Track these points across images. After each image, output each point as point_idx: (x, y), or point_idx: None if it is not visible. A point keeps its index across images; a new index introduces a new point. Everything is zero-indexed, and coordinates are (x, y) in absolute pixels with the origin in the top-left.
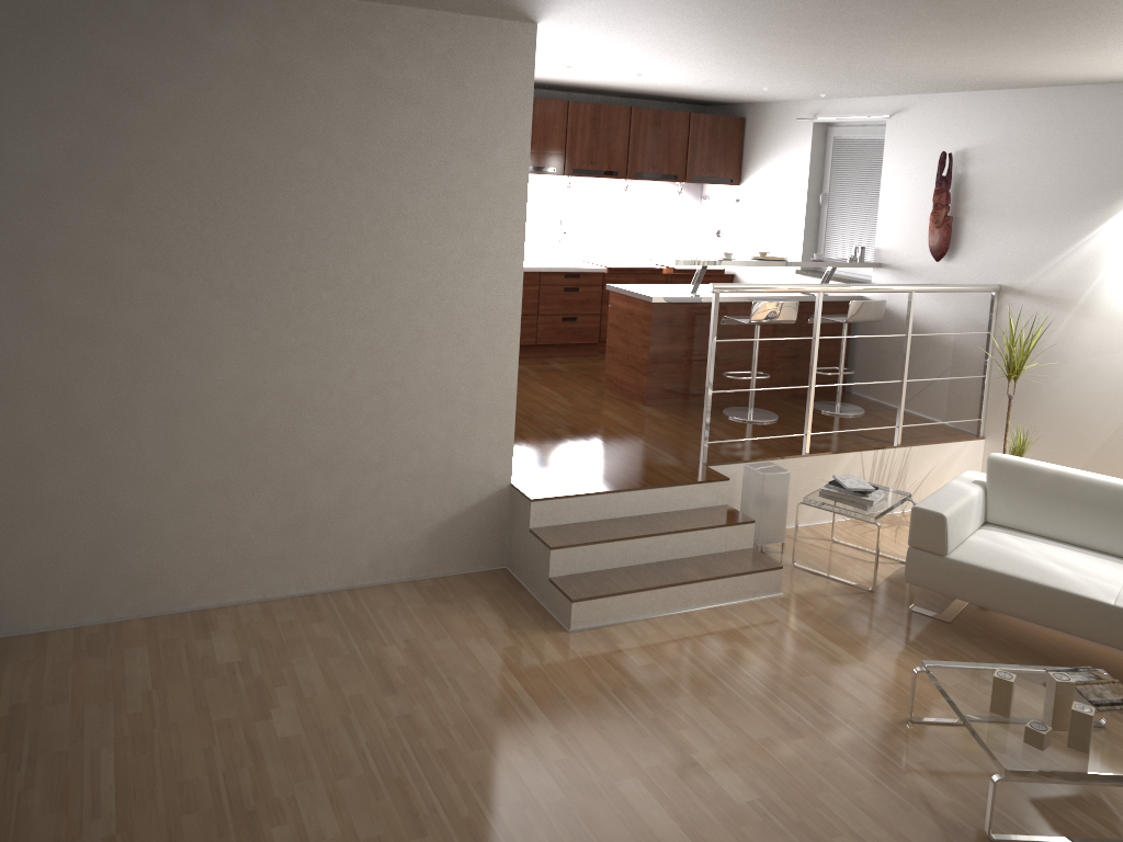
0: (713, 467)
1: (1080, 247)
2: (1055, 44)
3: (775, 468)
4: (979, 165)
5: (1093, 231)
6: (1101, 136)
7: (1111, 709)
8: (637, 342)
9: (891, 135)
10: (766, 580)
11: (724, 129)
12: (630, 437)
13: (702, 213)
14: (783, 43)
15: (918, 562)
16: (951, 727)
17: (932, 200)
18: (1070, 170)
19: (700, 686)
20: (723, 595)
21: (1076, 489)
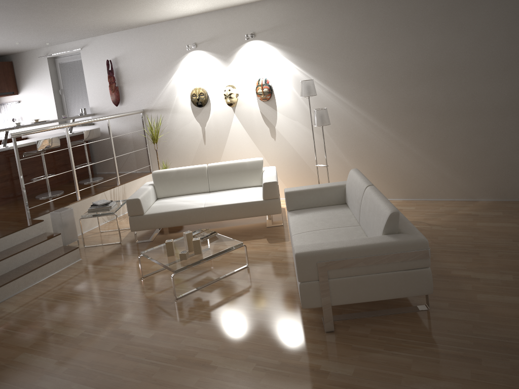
0: (35, 219)
1: (167, 87)
2: (132, 4)
3: (65, 209)
4: (123, 62)
5: (170, 80)
6: (163, 43)
7: (207, 238)
8: None
9: (84, 57)
10: (72, 255)
11: (2, 68)
12: None
13: (2, 112)
14: (15, 14)
15: (134, 221)
16: (158, 272)
17: (108, 81)
18: (156, 58)
19: (49, 306)
20: (53, 269)
21: (185, 174)
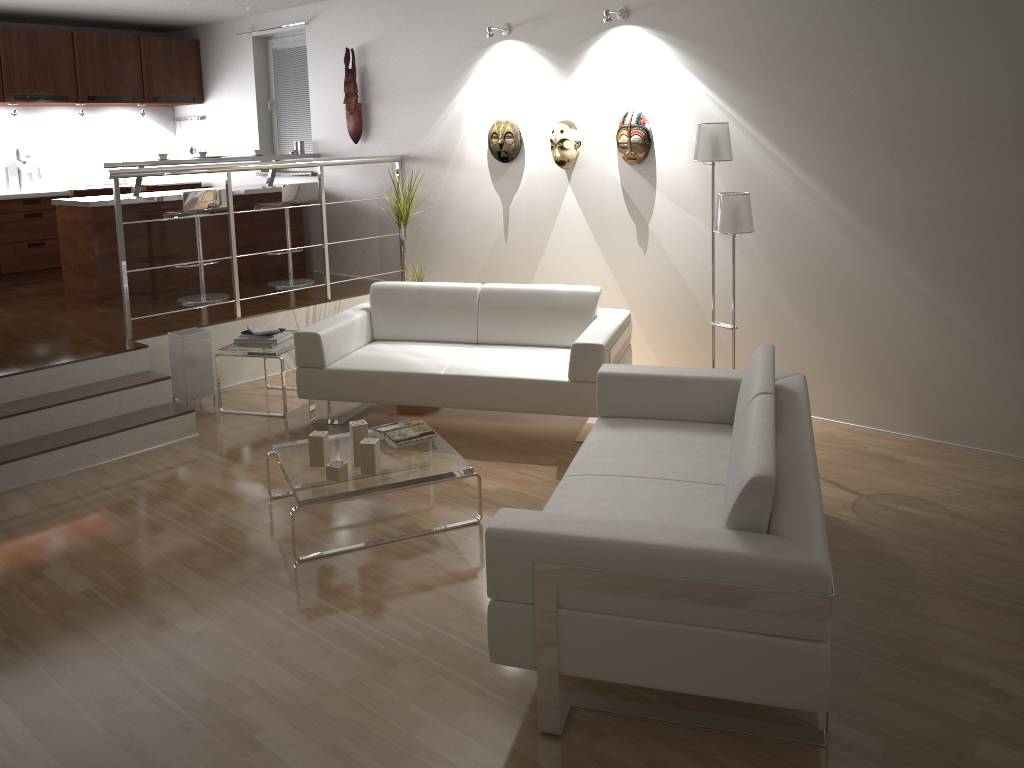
0: (140, 341)
1: (448, 113)
2: None
3: (197, 331)
4: (375, 56)
5: (455, 99)
6: (449, 20)
7: (408, 442)
8: (85, 249)
9: (310, 40)
10: (179, 424)
11: (178, 51)
12: (64, 332)
13: (176, 134)
14: None
15: (305, 379)
16: None
17: (344, 90)
18: (434, 51)
19: (78, 518)
20: (134, 445)
21: (433, 297)
